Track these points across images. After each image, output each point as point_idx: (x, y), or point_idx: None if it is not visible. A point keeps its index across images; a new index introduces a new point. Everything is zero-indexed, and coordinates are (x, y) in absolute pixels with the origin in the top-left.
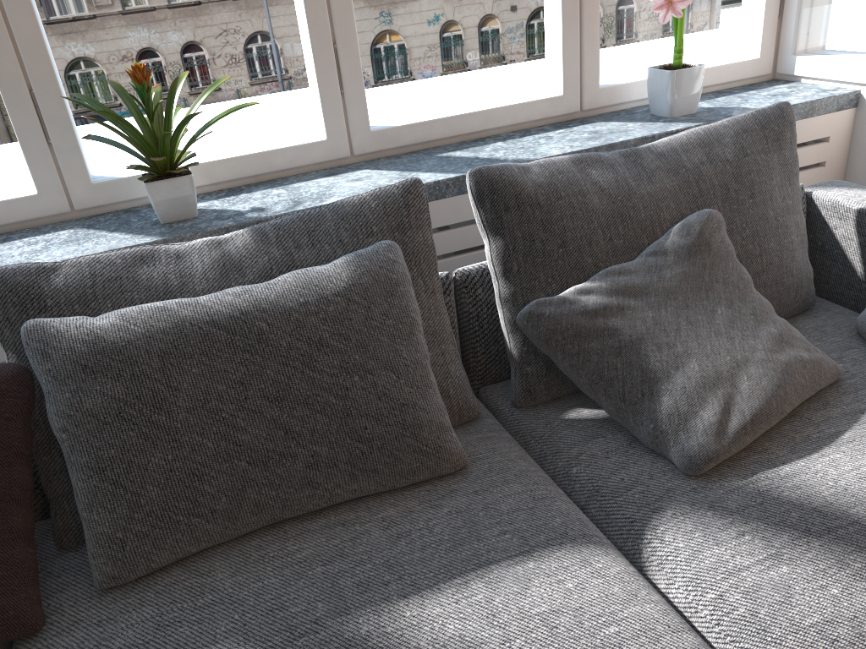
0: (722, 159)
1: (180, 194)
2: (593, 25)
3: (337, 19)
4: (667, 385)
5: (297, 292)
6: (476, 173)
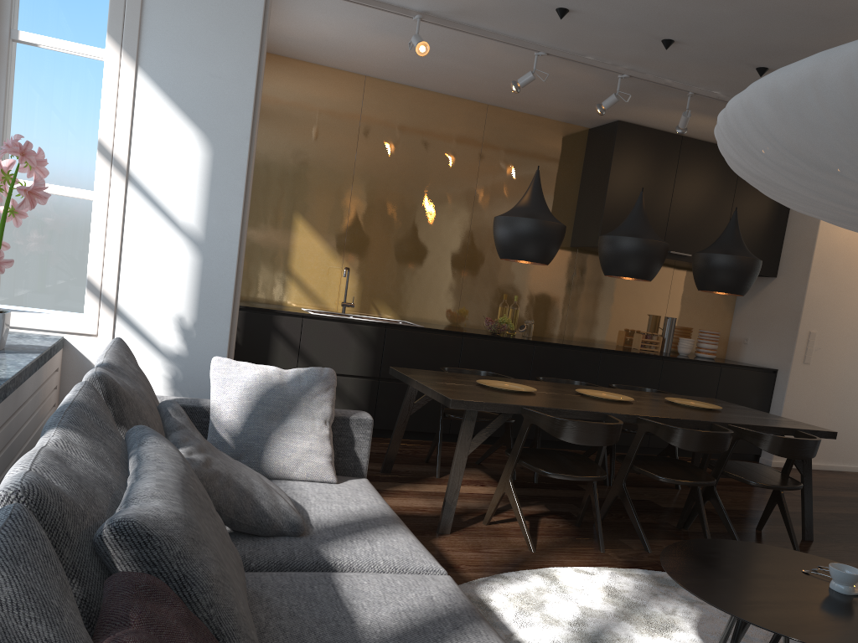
0: (137, 371)
1: None
2: None
3: None
4: (257, 495)
5: (175, 462)
6: (103, 377)
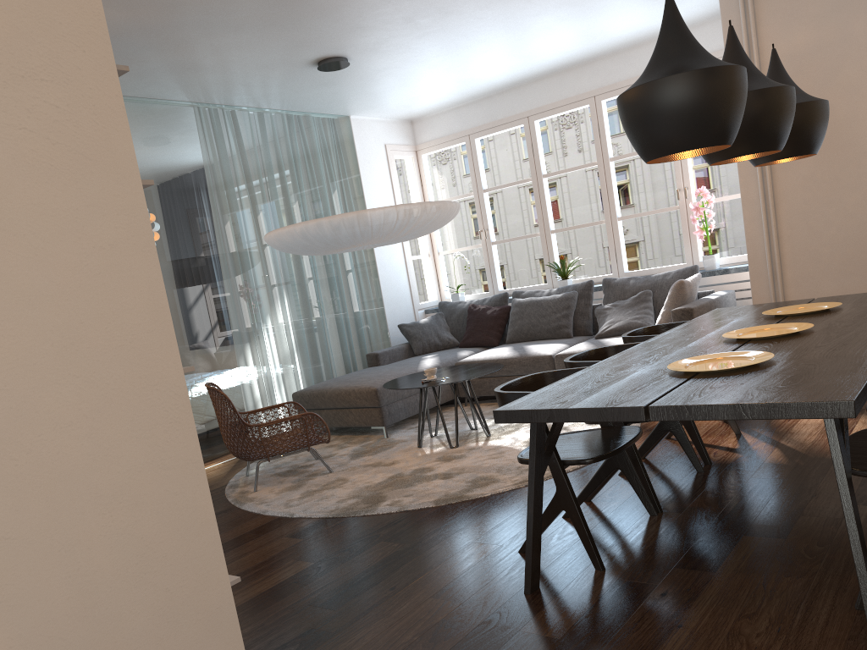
0: (665, 279)
1: (564, 284)
2: (694, 243)
3: (615, 244)
4: (605, 323)
5: (551, 297)
6: (603, 279)
